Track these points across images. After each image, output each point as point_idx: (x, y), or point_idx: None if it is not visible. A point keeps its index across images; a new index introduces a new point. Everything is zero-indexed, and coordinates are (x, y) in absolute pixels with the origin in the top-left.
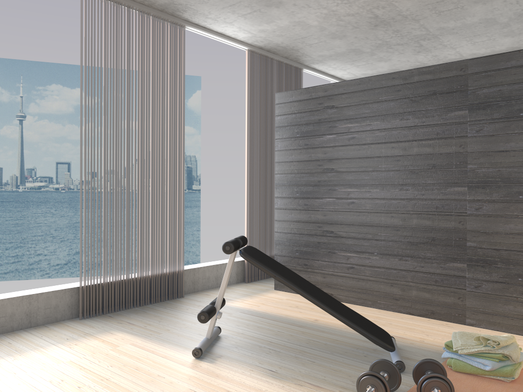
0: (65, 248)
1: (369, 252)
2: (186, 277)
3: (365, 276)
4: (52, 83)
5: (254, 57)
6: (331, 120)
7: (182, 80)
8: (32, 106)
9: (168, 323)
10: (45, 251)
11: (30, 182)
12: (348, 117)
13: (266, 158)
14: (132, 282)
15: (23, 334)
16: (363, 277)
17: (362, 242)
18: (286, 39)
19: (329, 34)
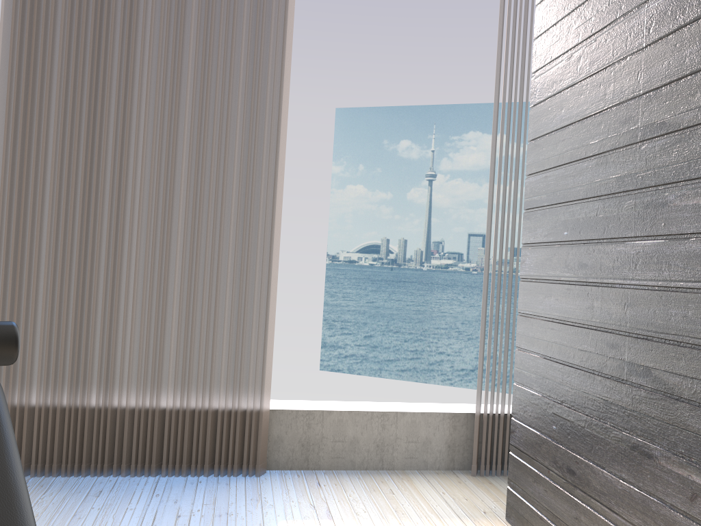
0: (473, 349)
1: None
2: (284, 429)
3: None
4: (469, 130)
5: None
6: None
7: None
8: (444, 162)
9: None
10: (448, 350)
11: (436, 259)
12: None
13: None
14: (109, 415)
15: None
16: None
17: None
18: None
19: None
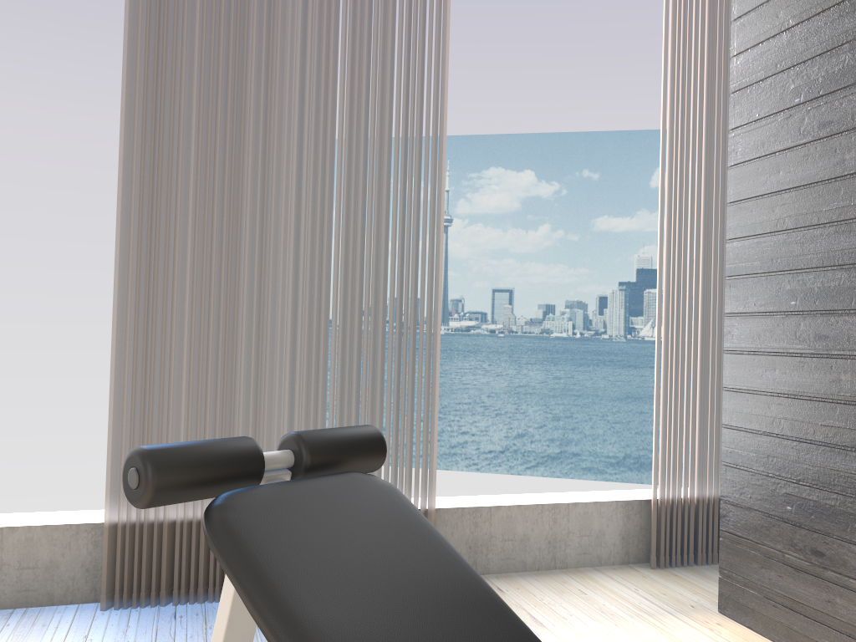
0: (502, 426)
1: None
2: (449, 530)
3: None
4: (490, 166)
5: None
6: None
7: None
8: (461, 205)
9: None
10: (473, 429)
11: (455, 320)
12: None
13: None
14: None
15: None
16: None
17: None
18: None
19: None
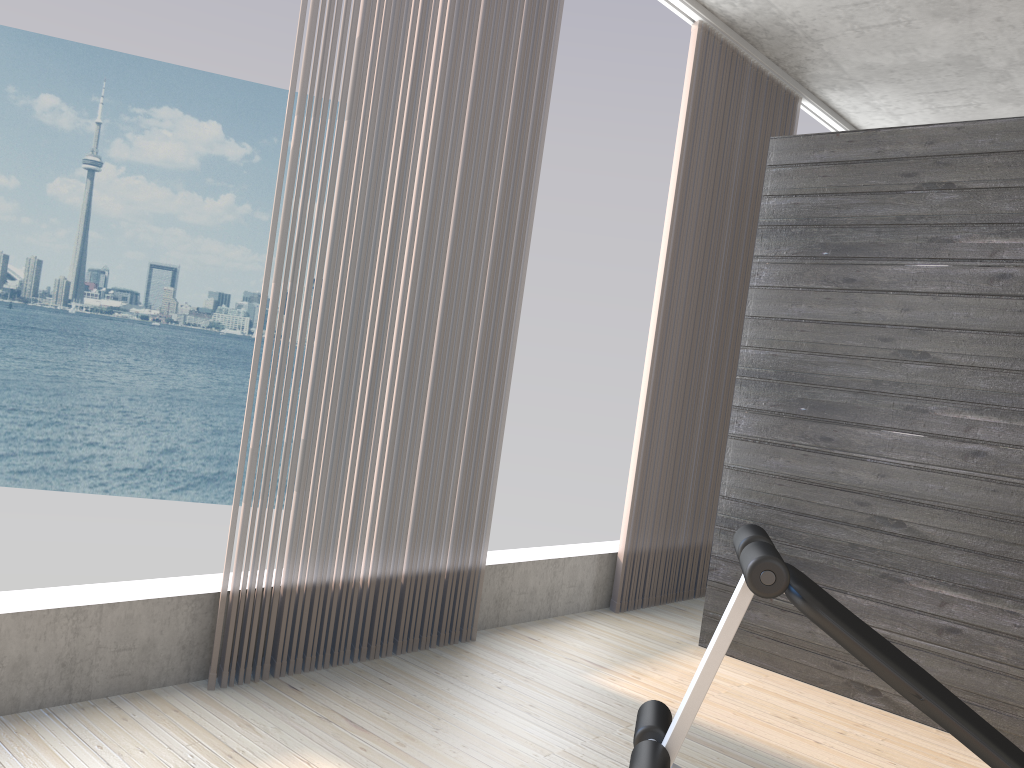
0: (145, 438)
1: (1017, 598)
2: (484, 586)
3: (994, 663)
4: (164, 104)
5: (708, 45)
6: (939, 221)
7: (547, 66)
8: (117, 146)
9: (465, 741)
10: (105, 440)
11: (94, 297)
12: (995, 218)
13: (700, 304)
14: (356, 591)
15: (45, 730)
16: (987, 664)
17: (998, 567)
18: (811, 4)
19: (933, 2)
